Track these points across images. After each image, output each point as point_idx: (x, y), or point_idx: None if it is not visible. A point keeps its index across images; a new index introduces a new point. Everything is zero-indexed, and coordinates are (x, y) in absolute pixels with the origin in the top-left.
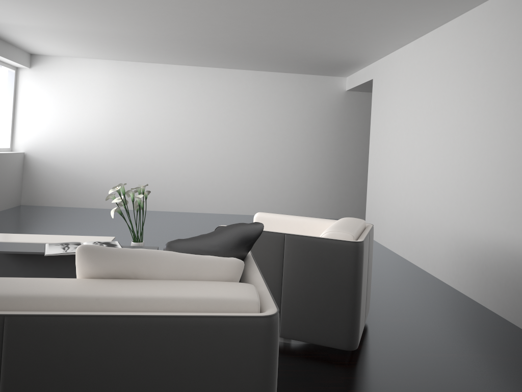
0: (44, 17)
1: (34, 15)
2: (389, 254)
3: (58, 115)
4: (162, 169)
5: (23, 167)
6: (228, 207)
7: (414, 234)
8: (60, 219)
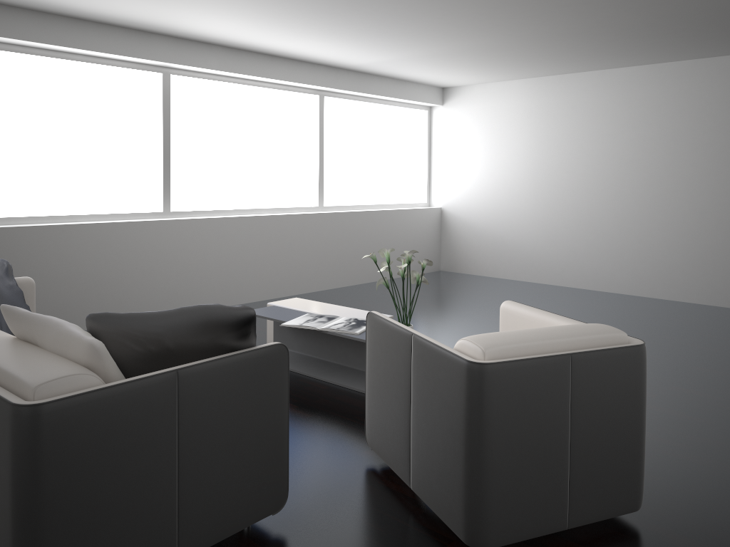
0: (386, 48)
1: (375, 48)
2: None
3: (473, 160)
4: (604, 228)
5: (441, 225)
6: (716, 295)
7: None
8: (452, 290)
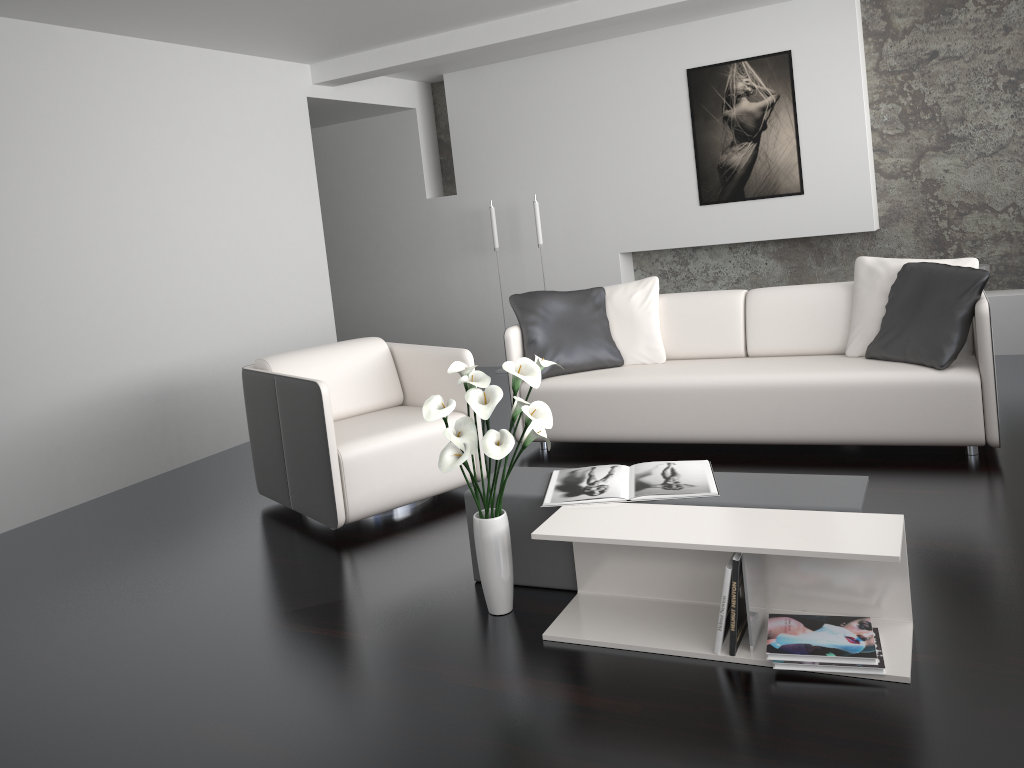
0: None
1: None
2: None
3: None
4: None
5: None
6: None
7: None
8: None
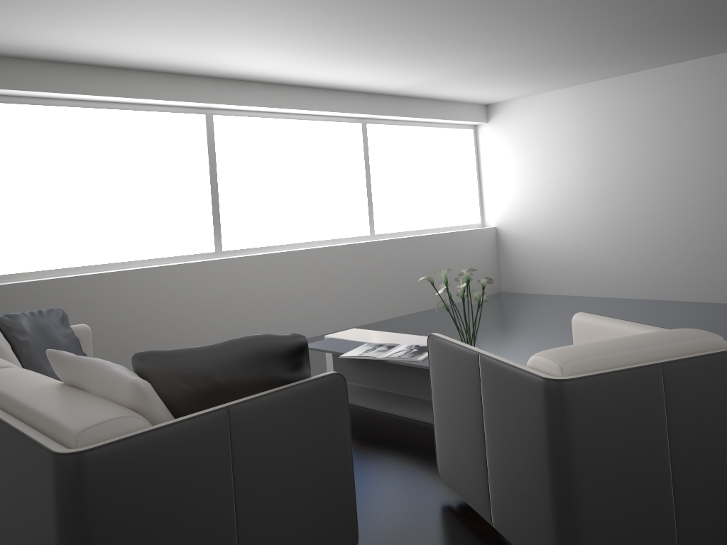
0: (425, 68)
1: (414, 68)
2: None
3: (524, 175)
4: (672, 234)
5: (497, 245)
6: None
7: None
8: (516, 311)
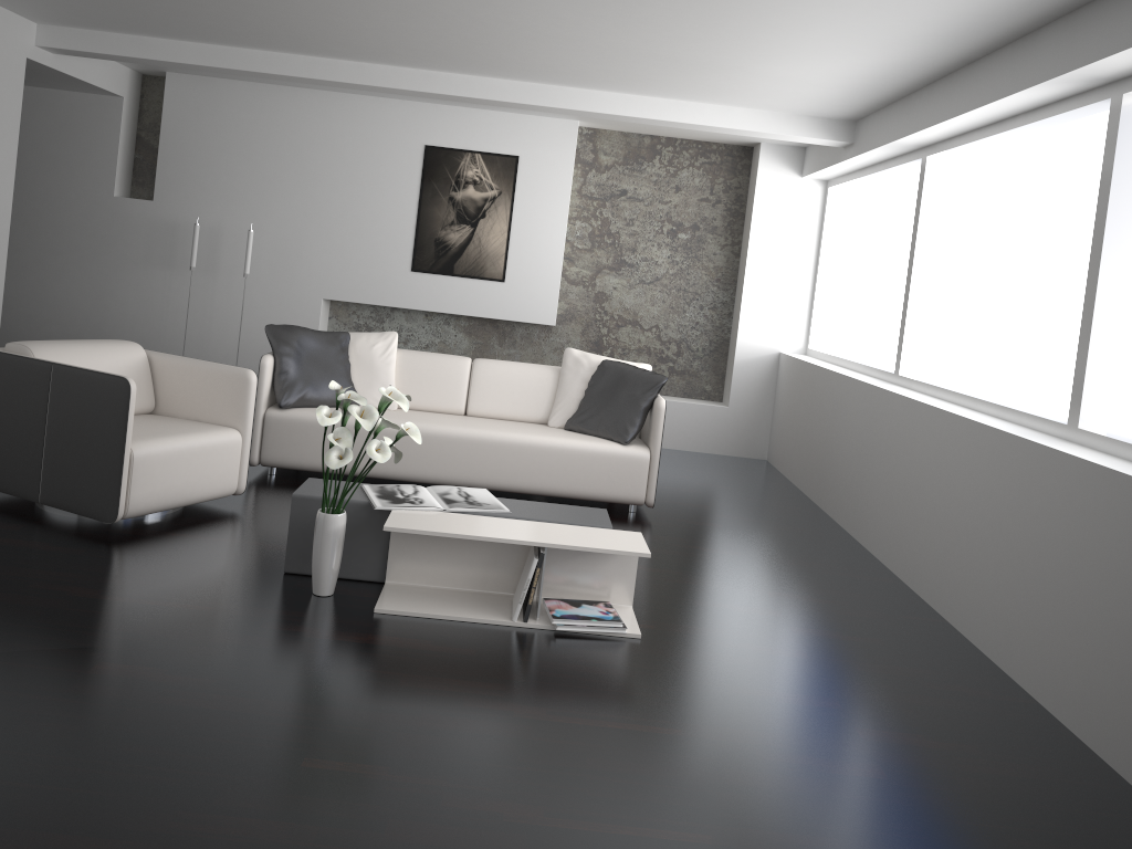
0: None
1: None
2: None
3: None
4: None
5: None
6: None
7: None
8: None
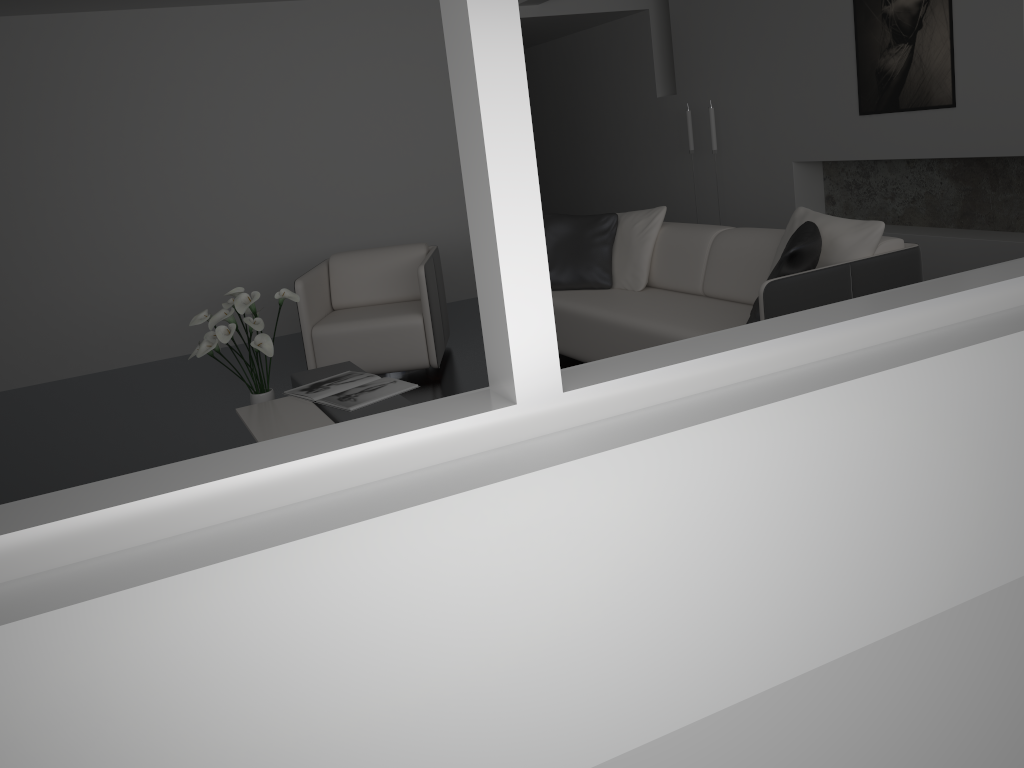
0: None
1: None
2: (27, 389)
3: None
4: None
5: None
6: None
7: (80, 331)
8: None
